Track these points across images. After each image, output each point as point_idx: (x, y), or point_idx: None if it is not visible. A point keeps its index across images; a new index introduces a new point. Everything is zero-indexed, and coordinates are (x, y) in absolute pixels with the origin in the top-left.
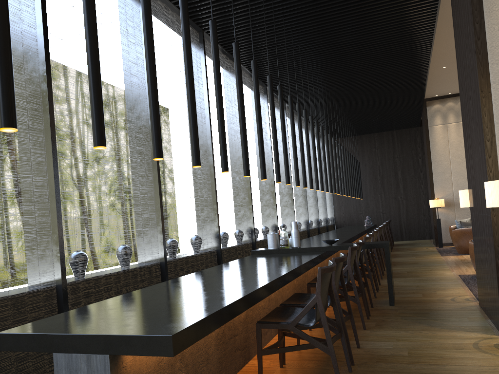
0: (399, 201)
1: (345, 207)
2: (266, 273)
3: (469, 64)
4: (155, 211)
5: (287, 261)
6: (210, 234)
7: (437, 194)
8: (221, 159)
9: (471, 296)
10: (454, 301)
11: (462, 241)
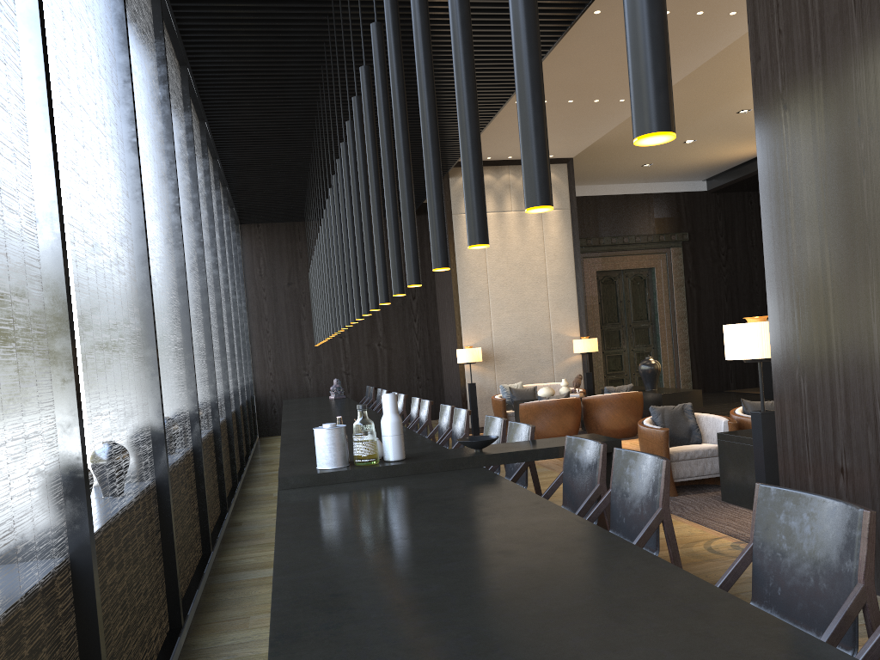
0: (376, 351)
1: (275, 362)
2: (604, 573)
3: (876, 41)
4: (50, 365)
5: (493, 511)
6: (145, 436)
7: (467, 338)
8: (535, 156)
9: (730, 538)
10: (726, 555)
11: (540, 424)
